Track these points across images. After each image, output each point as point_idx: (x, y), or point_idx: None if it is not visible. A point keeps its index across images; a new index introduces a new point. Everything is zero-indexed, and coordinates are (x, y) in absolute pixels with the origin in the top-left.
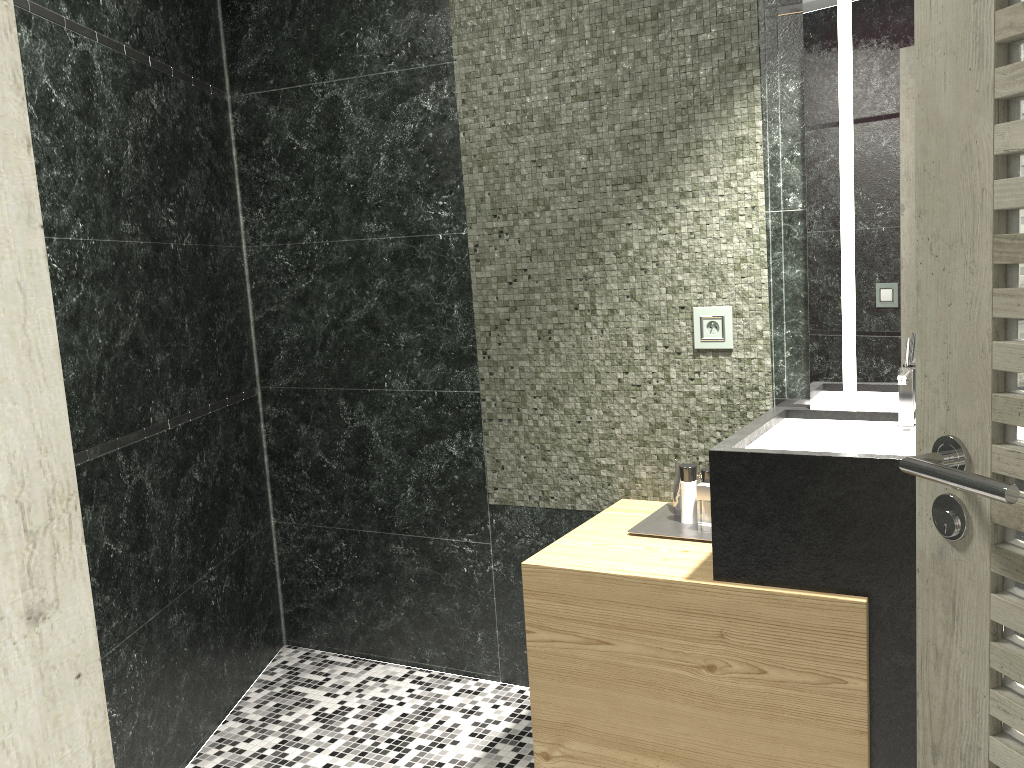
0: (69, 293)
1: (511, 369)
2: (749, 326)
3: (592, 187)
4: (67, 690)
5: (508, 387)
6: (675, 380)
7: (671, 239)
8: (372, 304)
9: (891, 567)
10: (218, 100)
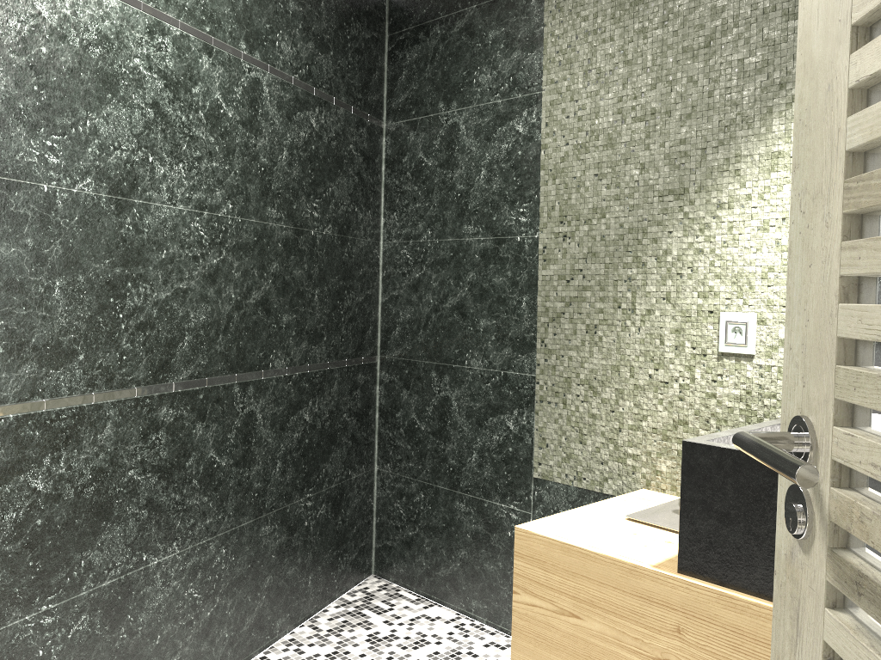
0: (211, 255)
1: (562, 357)
2: (772, 334)
3: (641, 198)
4: None
5: (558, 373)
6: (699, 380)
7: (706, 247)
8: (463, 293)
9: None
10: (374, 126)
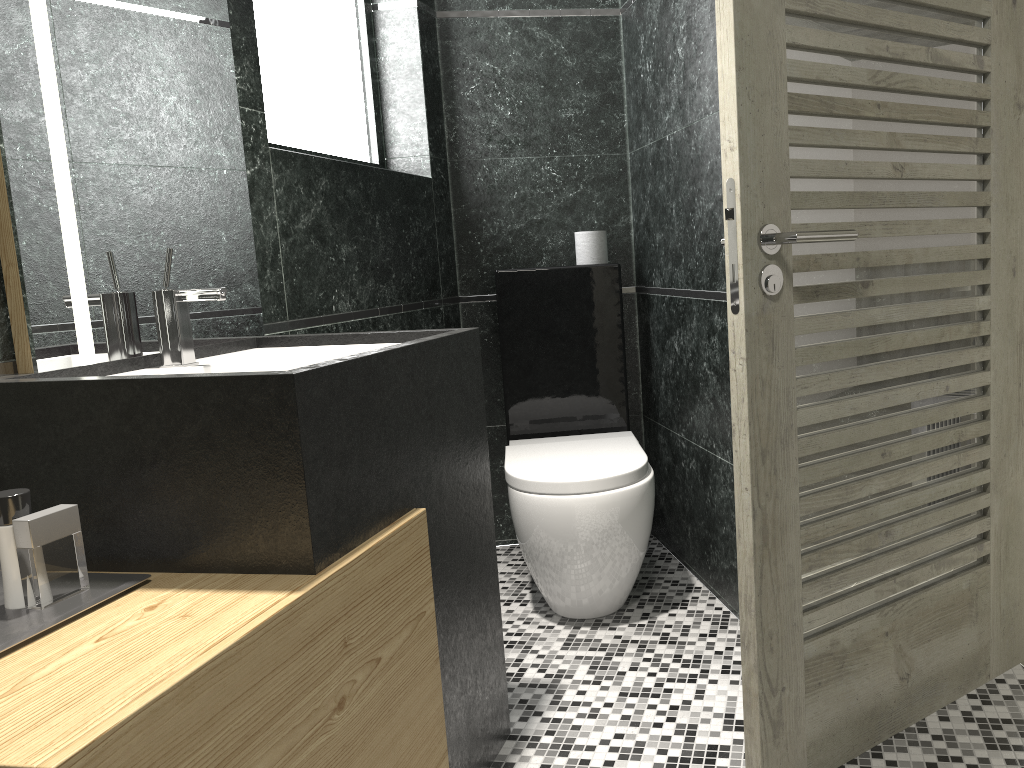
0: None
1: None
2: None
3: None
4: None
5: None
6: None
7: None
8: None
9: (422, 464)
10: None
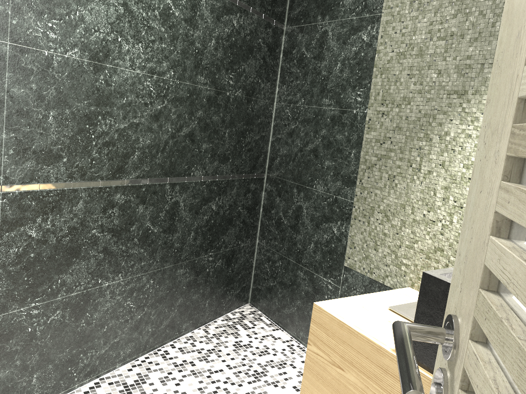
0: (156, 103)
1: (370, 193)
2: None
3: (435, 94)
4: None
5: (367, 203)
6: (455, 224)
7: (473, 133)
8: (317, 142)
9: None
10: (277, 28)
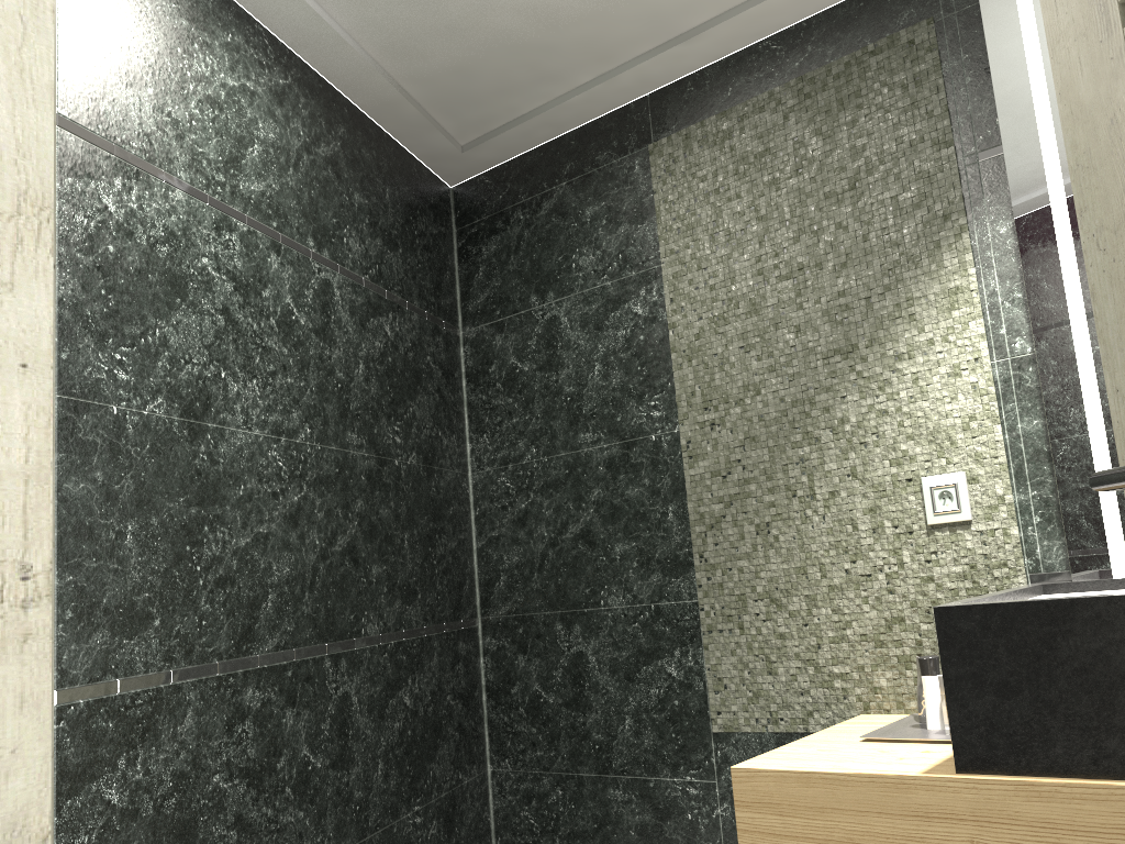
0: (291, 491)
1: (729, 571)
2: (987, 492)
3: (802, 364)
4: (8, 370)
5: (727, 592)
6: (909, 564)
7: (890, 406)
8: (588, 516)
9: None
10: (450, 334)
